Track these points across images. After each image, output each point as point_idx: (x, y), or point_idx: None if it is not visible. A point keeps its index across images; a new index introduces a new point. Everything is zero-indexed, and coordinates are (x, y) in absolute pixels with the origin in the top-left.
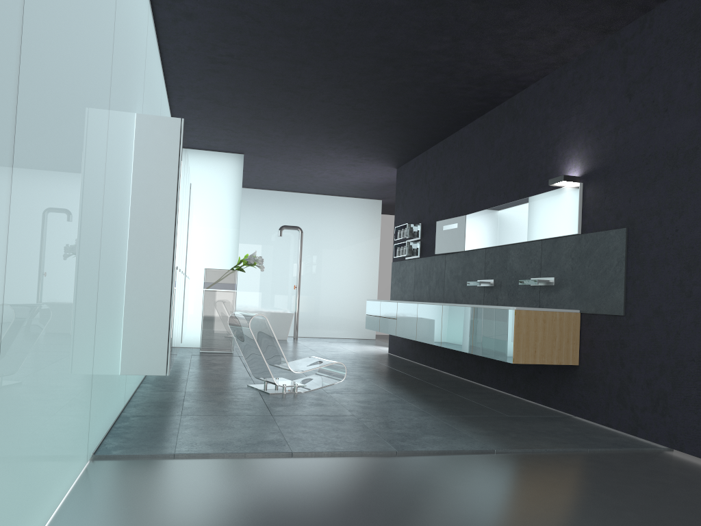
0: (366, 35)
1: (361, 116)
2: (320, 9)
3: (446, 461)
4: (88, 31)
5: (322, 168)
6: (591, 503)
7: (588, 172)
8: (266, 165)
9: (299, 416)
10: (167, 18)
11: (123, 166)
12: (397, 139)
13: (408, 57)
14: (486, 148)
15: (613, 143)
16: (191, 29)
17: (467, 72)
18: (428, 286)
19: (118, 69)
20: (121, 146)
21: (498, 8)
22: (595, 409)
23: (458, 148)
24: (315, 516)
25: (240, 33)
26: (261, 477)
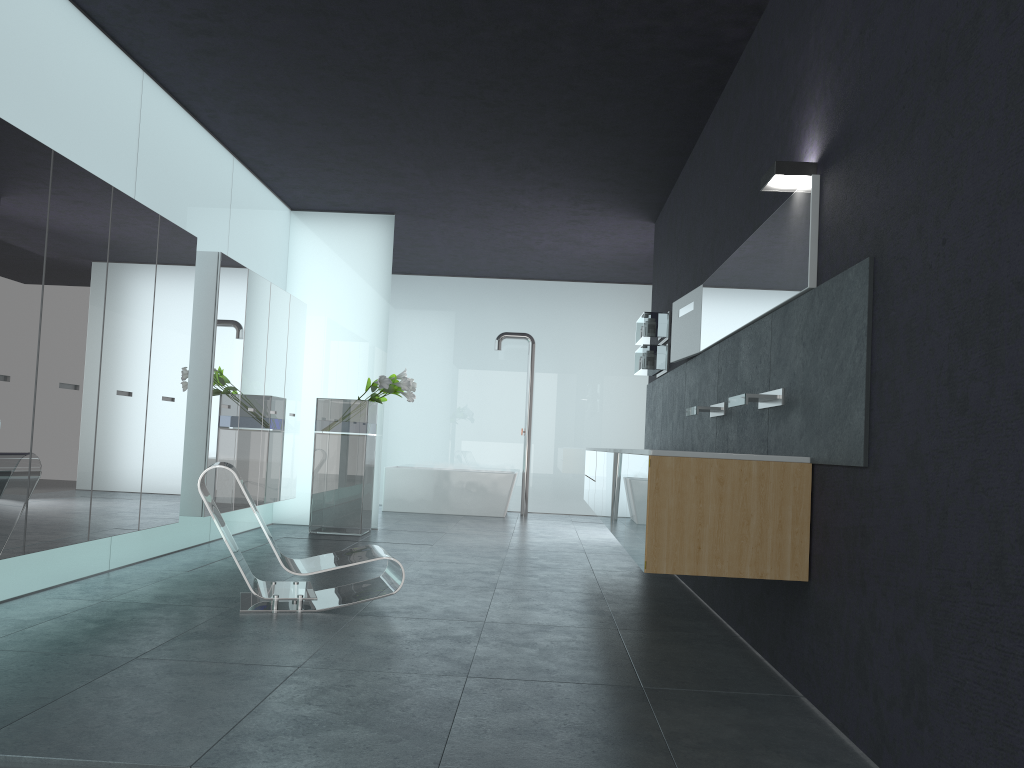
0: None
1: (511, 118)
2: None
3: None
4: None
5: (534, 232)
6: None
7: (827, 150)
8: (446, 232)
9: (187, 661)
10: None
11: None
12: (609, 161)
13: None
14: (725, 152)
15: (857, 69)
16: None
17: None
18: (672, 423)
19: None
20: None
21: None
22: (827, 686)
23: (701, 163)
24: None
25: None
26: None
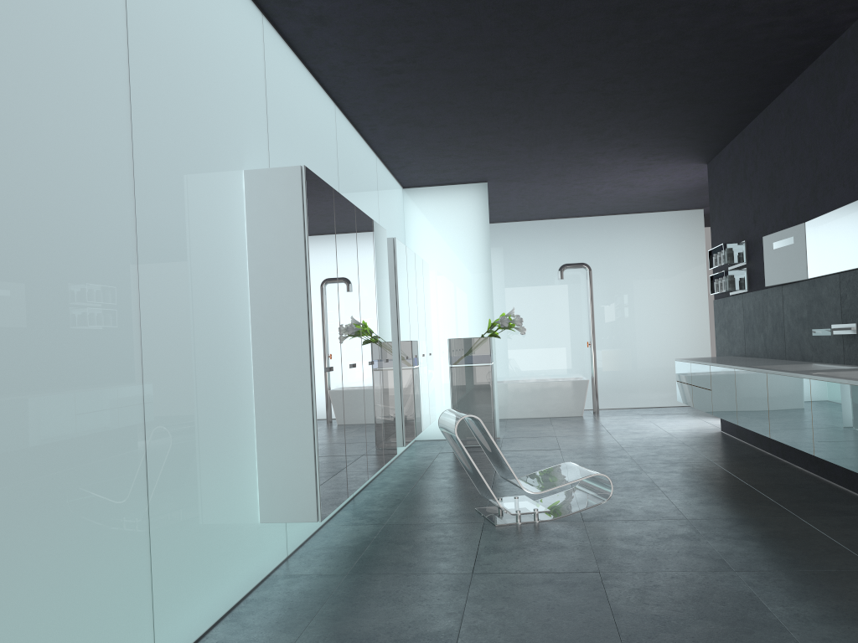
0: None
1: (620, 101)
2: None
3: None
4: (12, 83)
5: (598, 182)
6: None
7: None
8: (523, 190)
9: (512, 573)
10: (297, 31)
11: (210, 248)
12: (689, 123)
13: None
14: (825, 112)
15: None
16: (333, 37)
17: None
18: (763, 335)
19: (160, 121)
20: (196, 223)
21: None
22: None
23: (784, 119)
24: None
25: (396, 27)
26: None
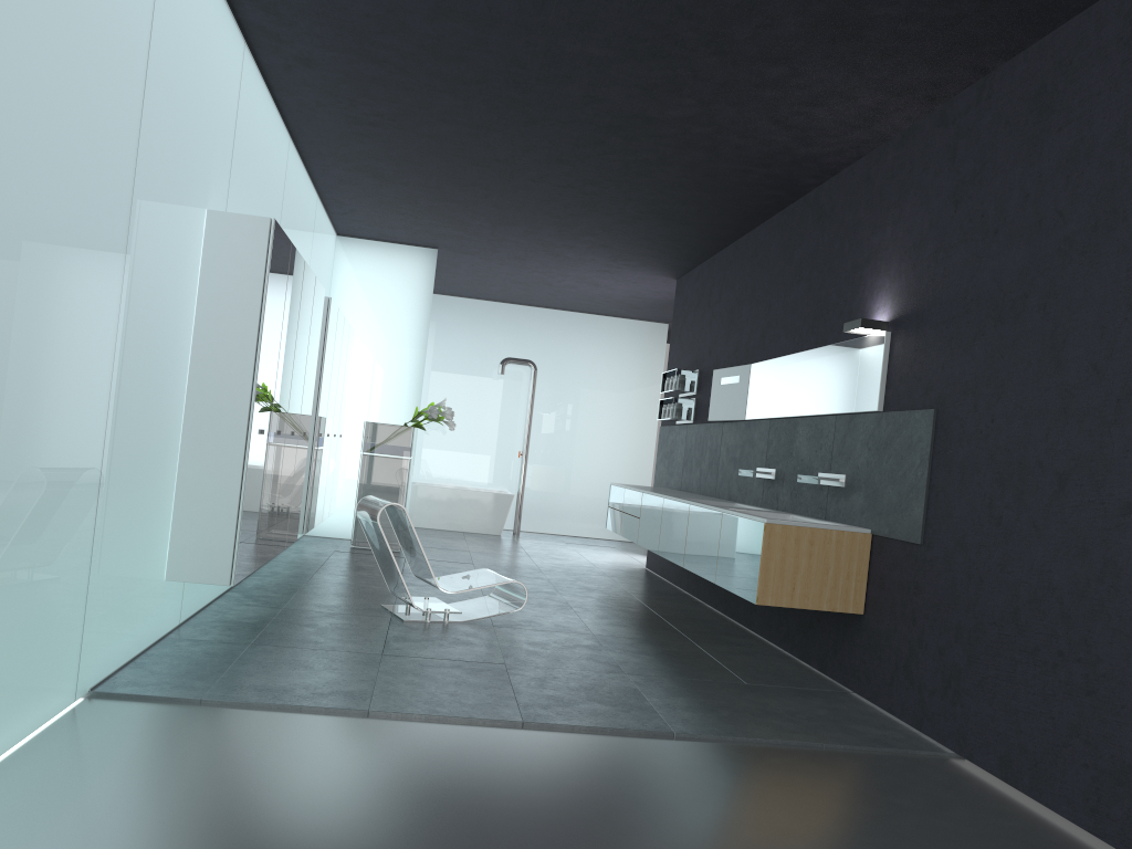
0: (568, 94)
1: (597, 203)
2: (489, 58)
3: (588, 743)
4: (71, 126)
5: (561, 274)
6: (751, 822)
7: (898, 317)
8: (476, 265)
9: (422, 658)
10: (276, 64)
11: (171, 288)
12: (662, 237)
13: (640, 125)
14: (783, 262)
15: (930, 275)
16: (313, 79)
17: (738, 149)
18: (700, 470)
19: (155, 158)
20: (165, 262)
21: (752, 63)
22: (877, 684)
23: (751, 257)
24: (334, 801)
25: (385, 87)
26: (301, 741)
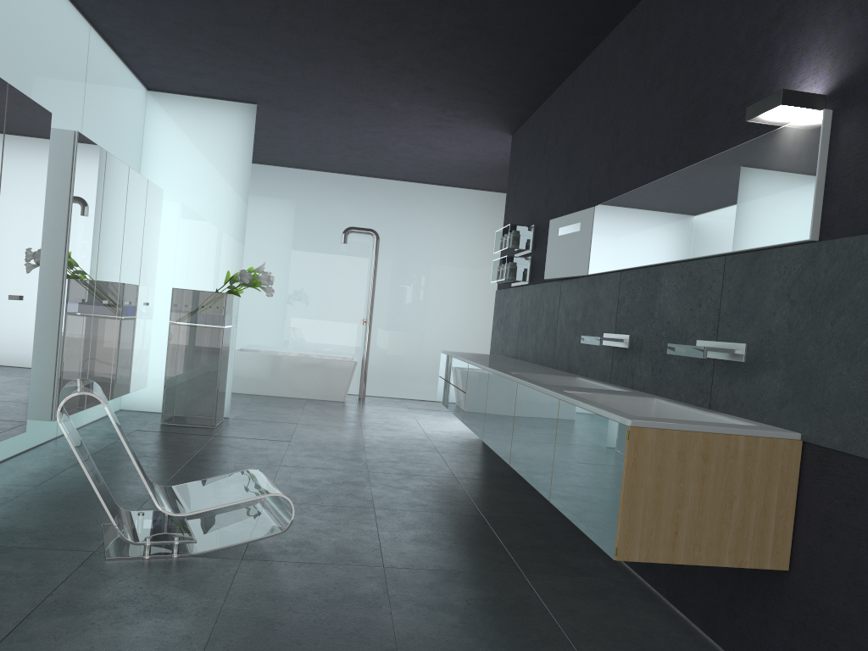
0: None
1: (405, 13)
2: None
3: None
4: None
5: (393, 134)
6: None
7: (849, 81)
8: (305, 127)
9: None
10: None
11: None
12: (490, 70)
13: None
14: (636, 72)
15: None
16: None
17: None
18: (536, 336)
19: None
20: None
21: None
22: None
23: (593, 81)
24: None
25: None
26: None
